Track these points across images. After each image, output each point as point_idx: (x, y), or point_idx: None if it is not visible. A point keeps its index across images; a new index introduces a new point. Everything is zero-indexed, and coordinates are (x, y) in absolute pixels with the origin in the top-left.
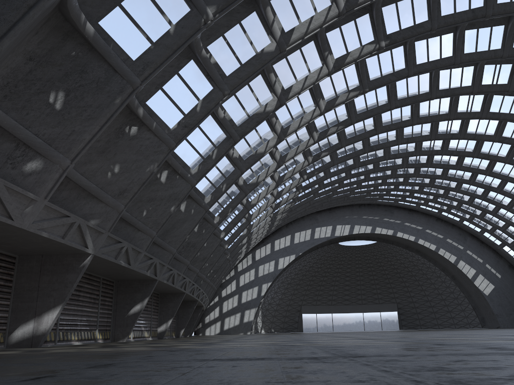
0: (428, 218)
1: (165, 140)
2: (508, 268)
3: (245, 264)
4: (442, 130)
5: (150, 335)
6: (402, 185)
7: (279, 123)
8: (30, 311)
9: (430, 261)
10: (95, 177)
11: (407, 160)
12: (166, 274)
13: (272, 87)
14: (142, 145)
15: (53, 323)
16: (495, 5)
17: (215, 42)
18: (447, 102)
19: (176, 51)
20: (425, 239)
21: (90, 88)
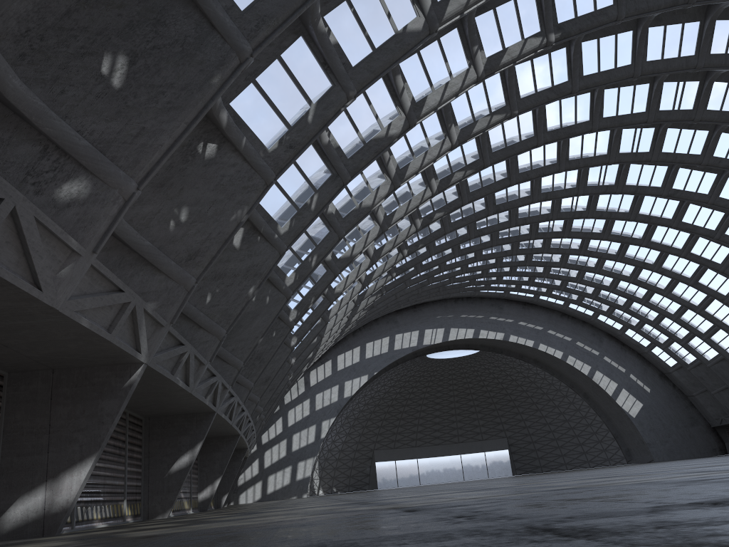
0: (550, 314)
1: (260, 168)
2: (658, 378)
3: (295, 393)
4: (593, 180)
5: (190, 505)
6: (521, 267)
7: (394, 160)
8: (37, 470)
9: (554, 375)
10: (149, 229)
11: (536, 227)
12: (226, 404)
13: (398, 98)
14: (224, 175)
15: (81, 489)
16: None
17: (336, 10)
18: (606, 138)
19: (307, 1)
20: (548, 344)
21: (170, 53)
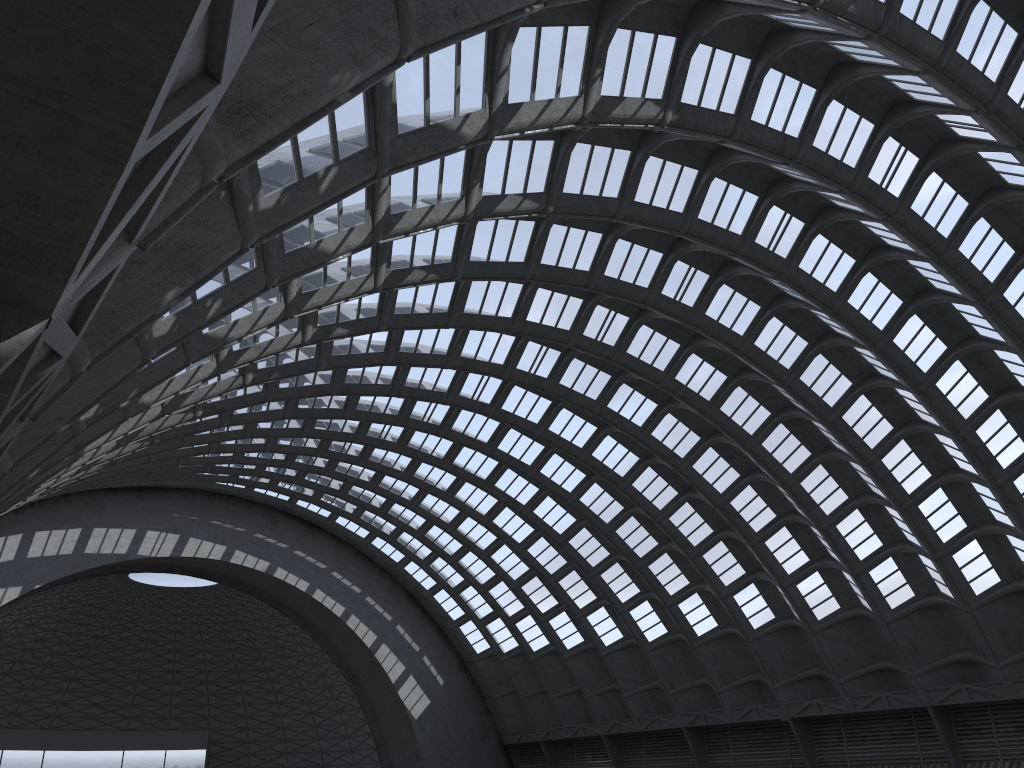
0: (341, 548)
1: (406, 15)
2: (457, 667)
3: None
4: (525, 363)
5: None
6: (344, 466)
7: (389, 196)
8: None
9: (318, 641)
10: None
11: (410, 410)
12: None
13: (492, 80)
14: None
15: None
16: (809, 146)
17: None
18: (576, 308)
19: None
20: (328, 592)
21: None
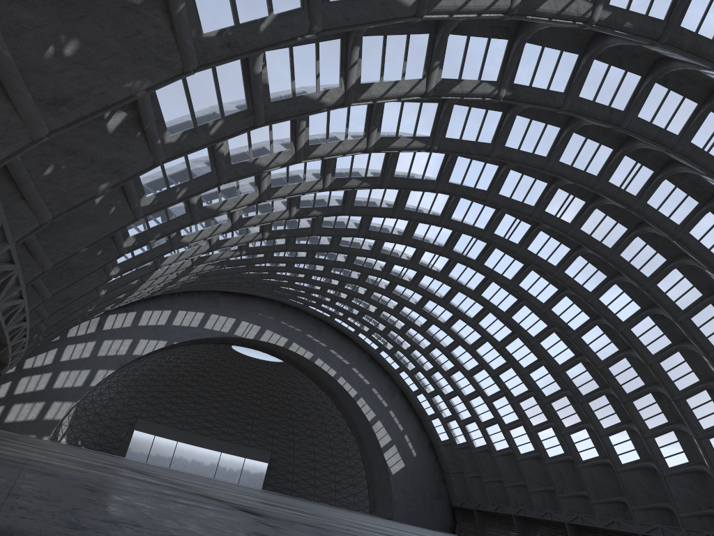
0: (361, 353)
1: (185, 48)
2: (427, 447)
3: (84, 330)
4: (459, 248)
5: None
6: (357, 300)
7: (307, 134)
8: None
9: (340, 410)
10: (18, 40)
11: (390, 268)
12: (10, 303)
13: (346, 69)
14: (141, 32)
15: None
16: (634, 117)
17: None
18: (489, 214)
19: None
20: (347, 380)
21: None
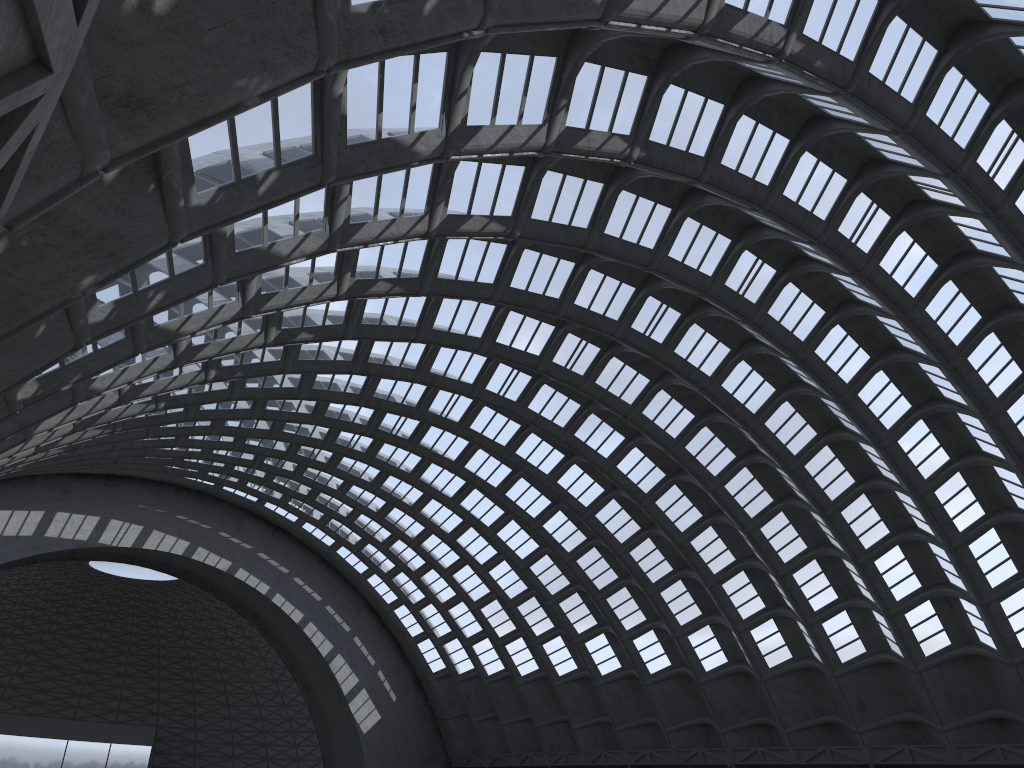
0: (306, 554)
1: (326, 28)
2: (411, 685)
3: None
4: (495, 385)
5: None
6: (312, 472)
7: (349, 205)
8: None
9: (274, 646)
10: None
11: (379, 421)
12: None
13: (451, 101)
14: None
15: None
16: (780, 195)
17: None
18: (547, 334)
19: None
20: (288, 597)
21: None
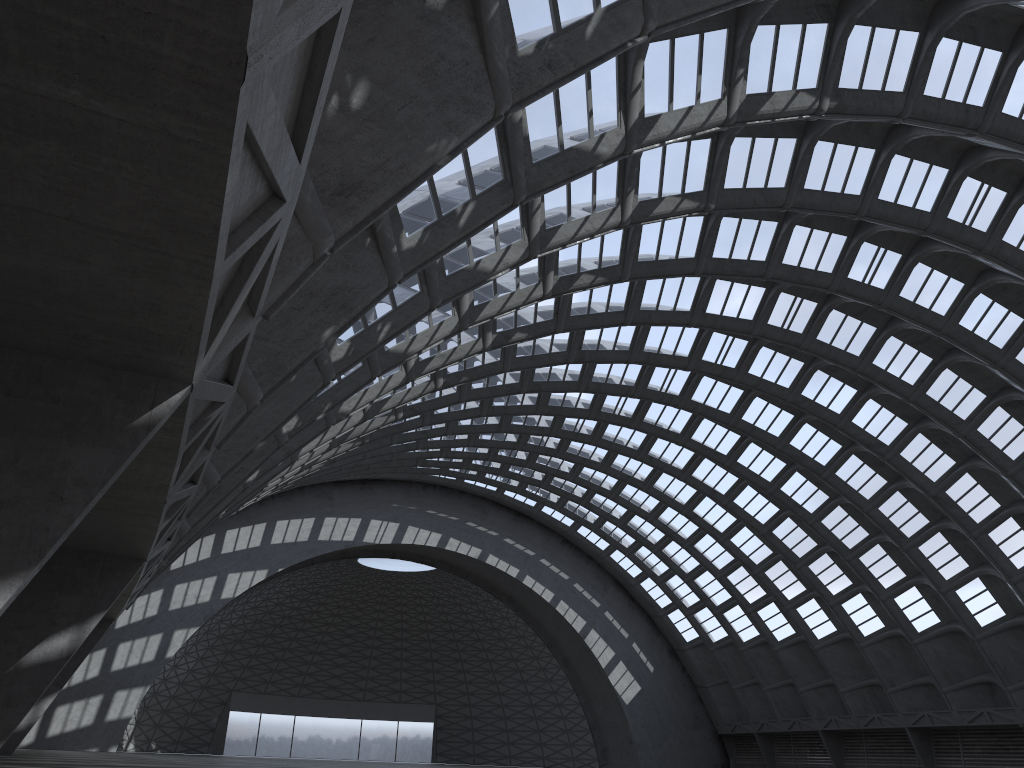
0: (548, 536)
1: (498, 77)
2: (667, 655)
3: None
4: (711, 354)
5: None
6: (544, 458)
7: (543, 212)
8: None
9: (531, 625)
10: None
11: (601, 403)
12: (159, 550)
13: (626, 98)
14: (444, 57)
15: None
16: (998, 113)
17: None
18: (758, 297)
19: None
20: (537, 578)
21: None
